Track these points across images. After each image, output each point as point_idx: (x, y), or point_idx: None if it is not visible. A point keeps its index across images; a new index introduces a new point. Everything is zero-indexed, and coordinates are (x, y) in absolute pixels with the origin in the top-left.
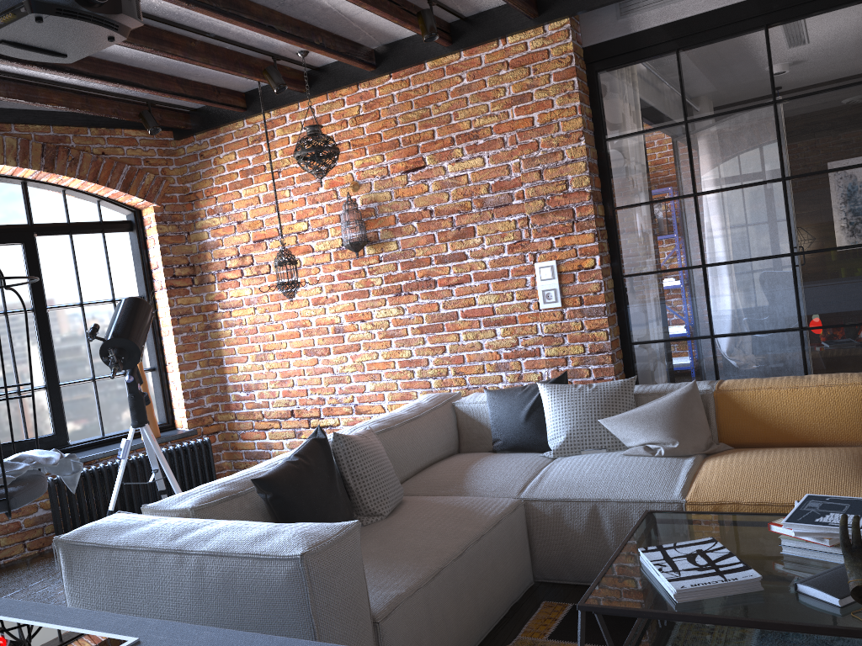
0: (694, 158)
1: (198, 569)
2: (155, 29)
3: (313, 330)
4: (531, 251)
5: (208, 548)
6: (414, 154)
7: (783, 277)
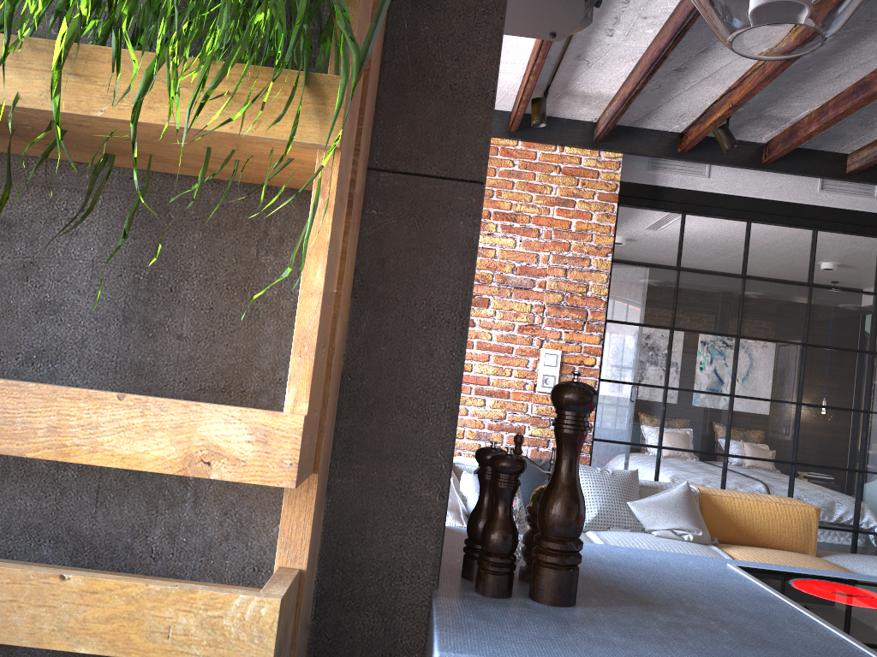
0: (678, 300)
1: None
2: None
3: None
4: (539, 337)
5: None
6: None
7: (723, 412)
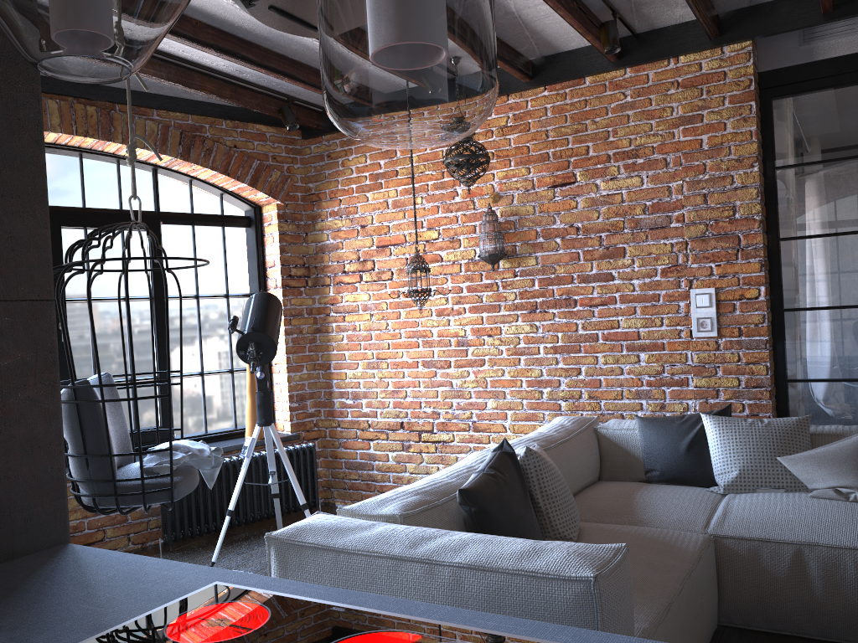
0: None
1: (453, 583)
2: None
3: (434, 342)
4: (687, 277)
5: (464, 561)
6: (564, 169)
7: None
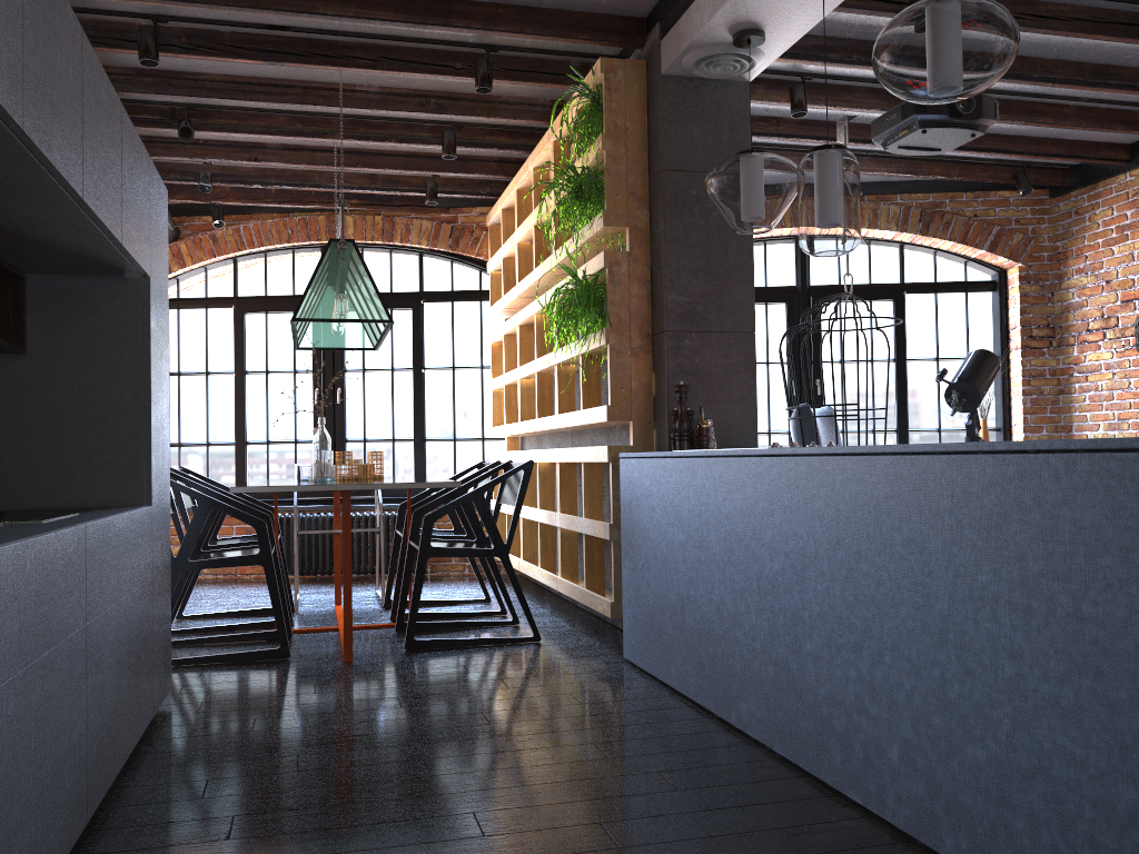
0: None
1: None
2: (1027, 103)
3: None
4: None
5: None
6: None
7: None
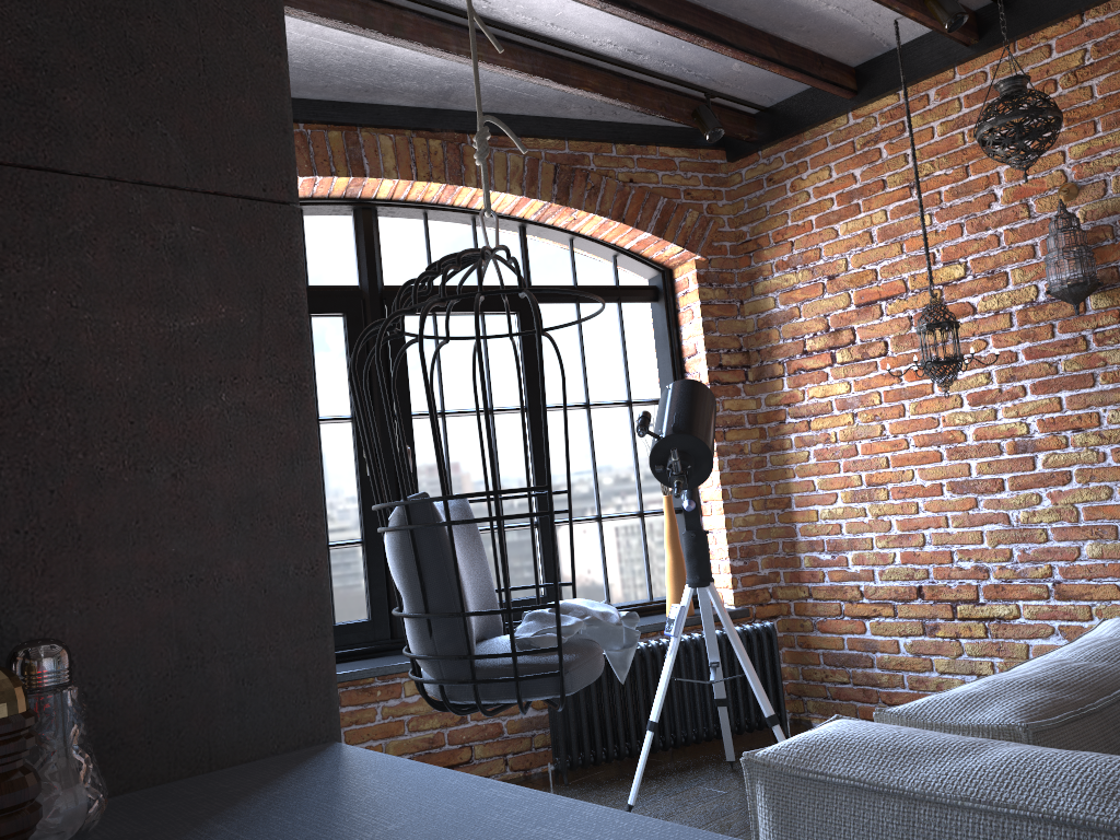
0: None
1: None
2: None
3: (969, 449)
4: None
5: None
6: None
7: None
